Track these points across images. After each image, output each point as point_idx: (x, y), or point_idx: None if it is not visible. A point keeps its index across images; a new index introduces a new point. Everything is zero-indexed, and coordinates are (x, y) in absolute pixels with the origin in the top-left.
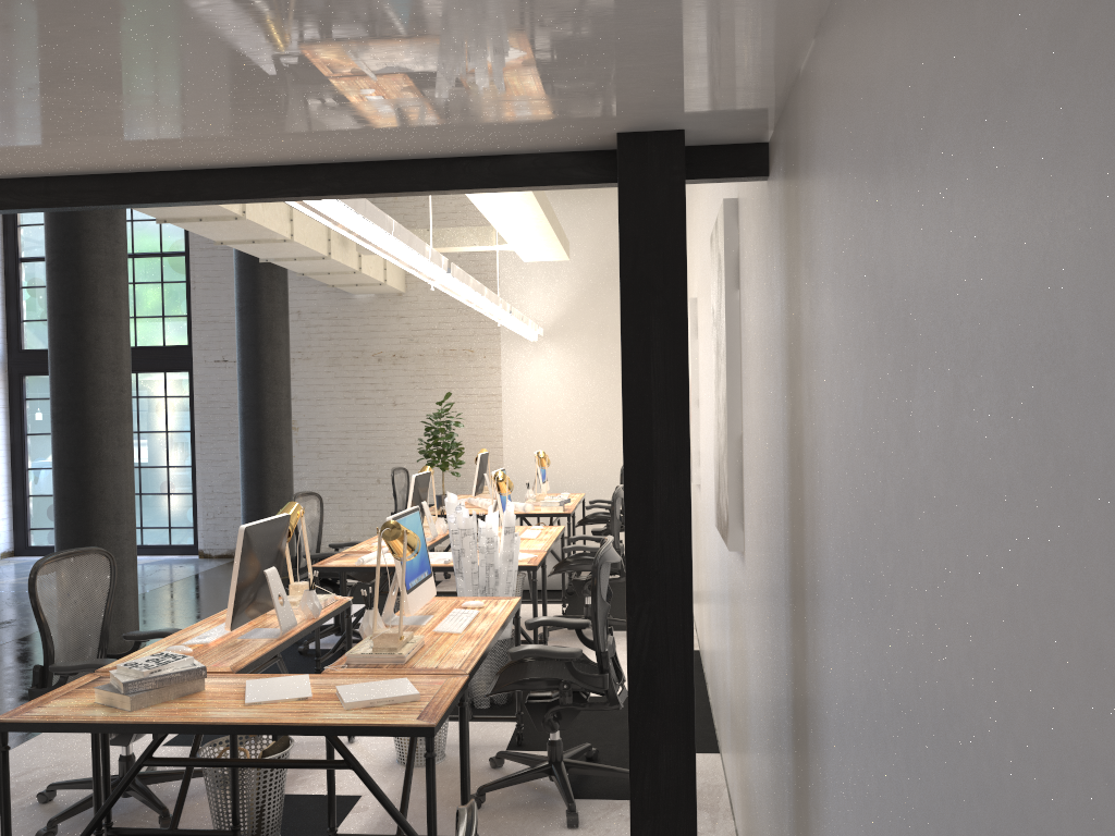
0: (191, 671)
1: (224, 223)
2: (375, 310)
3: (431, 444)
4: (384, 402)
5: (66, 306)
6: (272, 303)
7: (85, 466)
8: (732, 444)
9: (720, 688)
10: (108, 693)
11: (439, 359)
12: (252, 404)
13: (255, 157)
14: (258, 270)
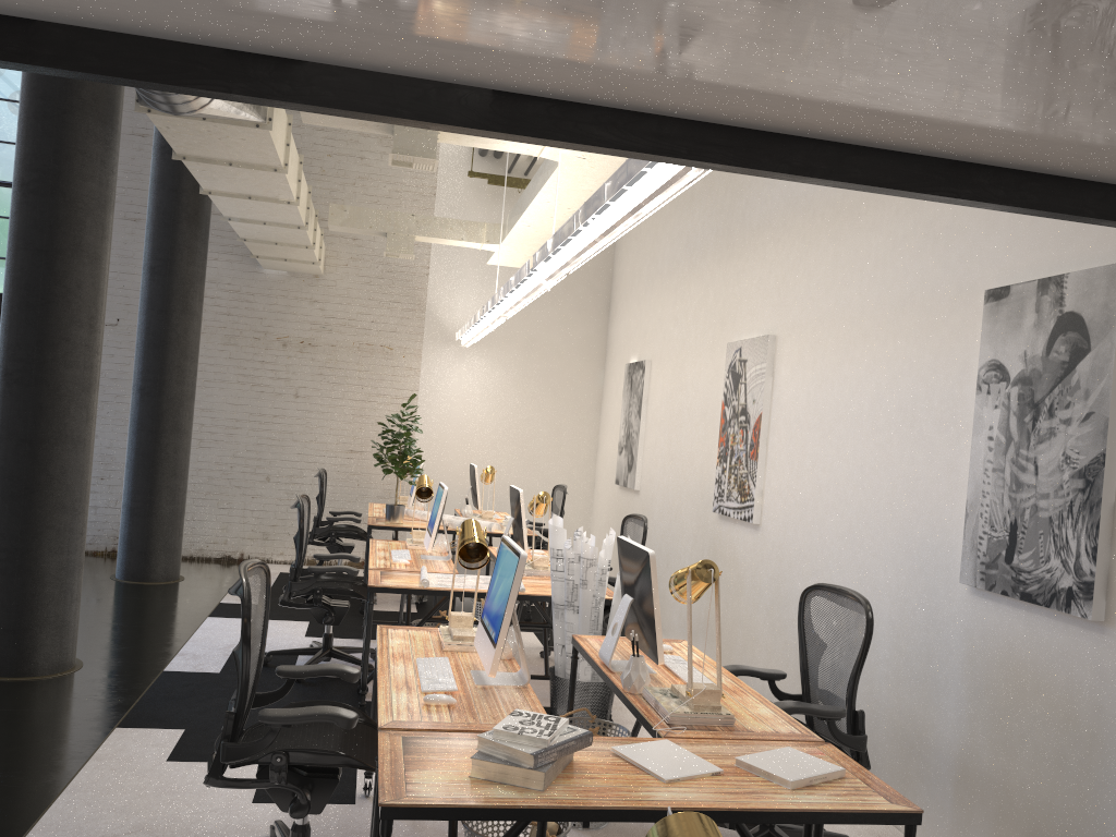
0: (582, 737)
1: (248, 172)
2: (285, 290)
3: (393, 449)
4: (285, 392)
5: (45, 240)
6: (193, 266)
7: (46, 440)
8: (1104, 511)
9: (876, 743)
10: (498, 767)
11: (353, 353)
12: (155, 379)
13: (951, 145)
14: (181, 226)
